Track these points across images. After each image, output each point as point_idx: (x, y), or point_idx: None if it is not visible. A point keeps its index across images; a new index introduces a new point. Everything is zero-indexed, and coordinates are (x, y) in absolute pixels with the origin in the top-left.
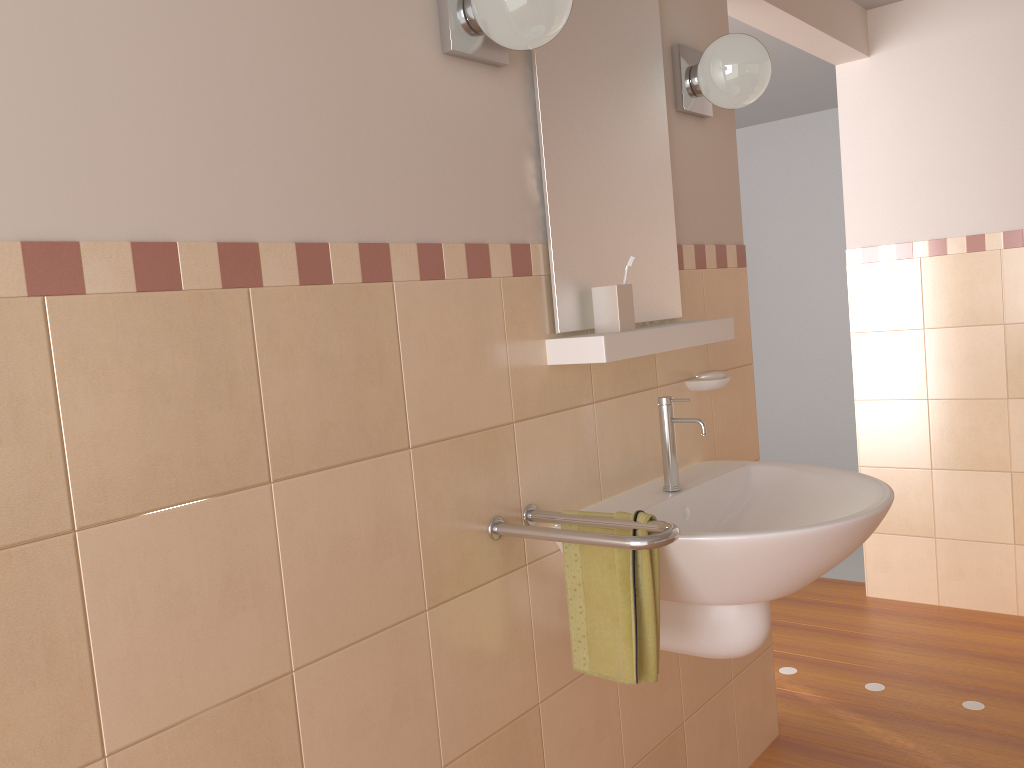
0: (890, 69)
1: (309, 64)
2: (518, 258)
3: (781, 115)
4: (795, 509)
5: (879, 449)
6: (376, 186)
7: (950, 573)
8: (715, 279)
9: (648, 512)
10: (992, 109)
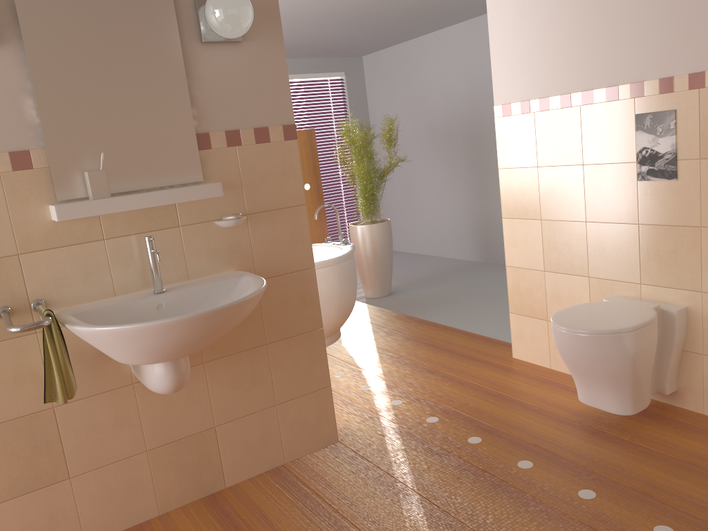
0: None
1: None
2: (18, 159)
3: None
4: None
5: (516, 254)
6: None
7: (556, 347)
8: (254, 151)
9: (115, 306)
10: None
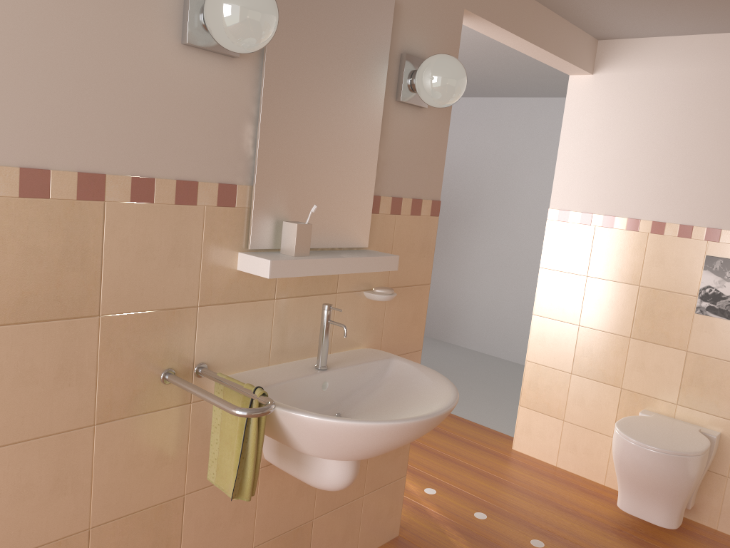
0: (604, 87)
1: (55, 43)
2: (224, 194)
3: (554, 94)
4: (402, 398)
5: (541, 352)
6: (102, 133)
7: (568, 446)
8: (407, 222)
9: (289, 382)
10: (665, 132)
